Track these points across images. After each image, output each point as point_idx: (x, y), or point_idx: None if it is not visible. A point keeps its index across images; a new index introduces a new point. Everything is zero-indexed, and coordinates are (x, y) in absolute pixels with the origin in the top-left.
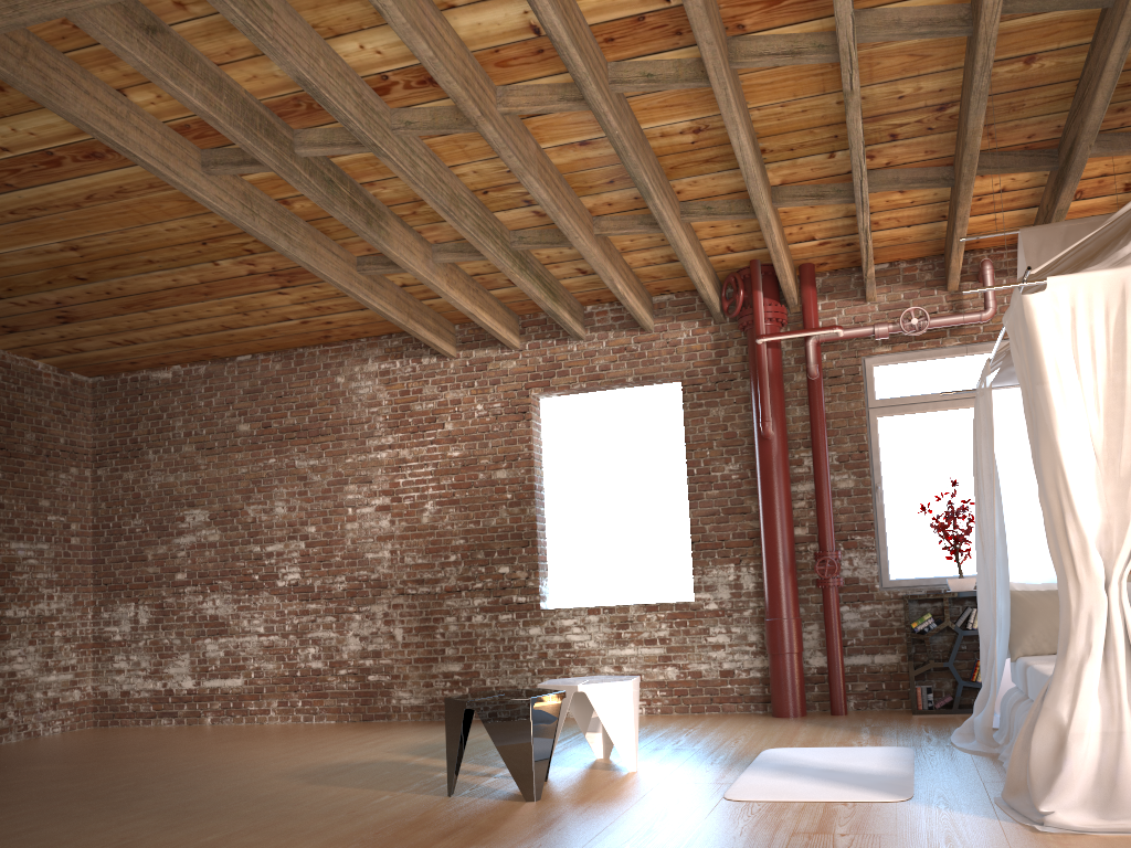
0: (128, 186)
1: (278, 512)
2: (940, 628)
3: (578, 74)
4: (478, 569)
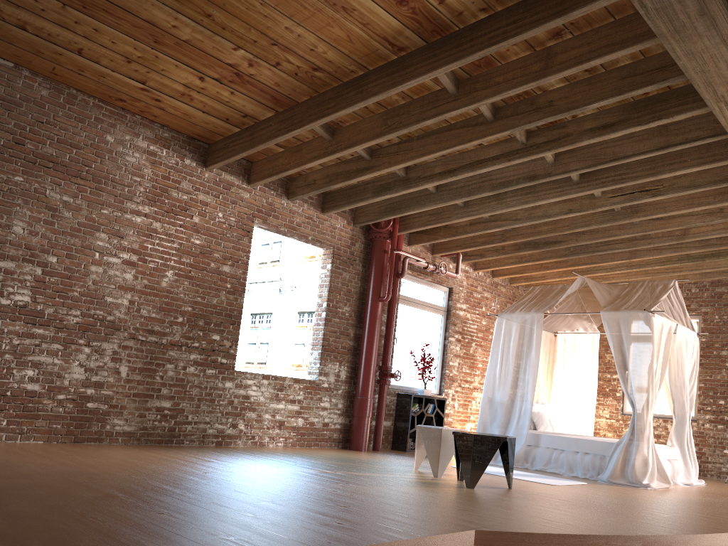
0: (358, 13)
1: (17, 232)
2: (420, 411)
3: (600, 166)
4: (198, 332)
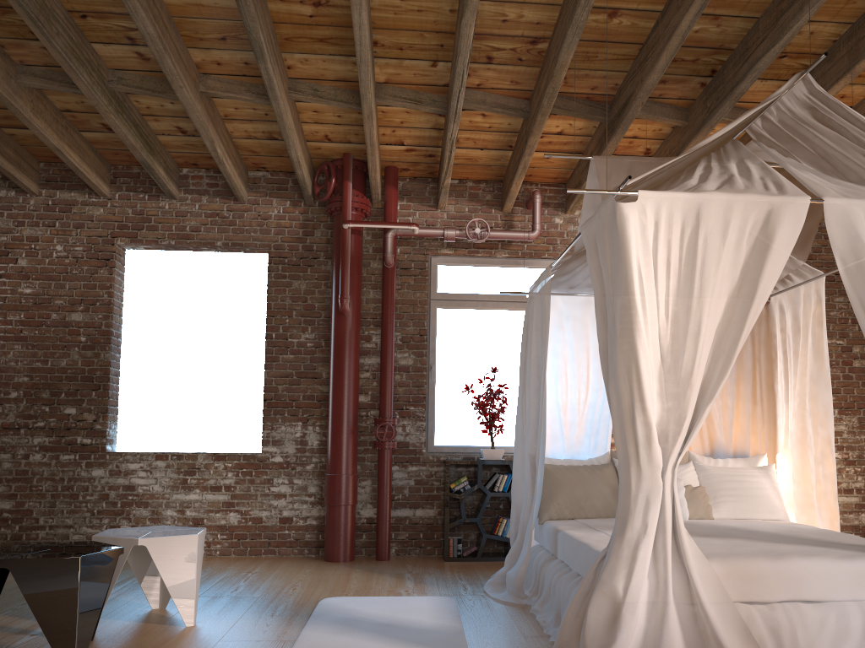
0: None
1: None
2: (473, 490)
3: None
4: (42, 408)
